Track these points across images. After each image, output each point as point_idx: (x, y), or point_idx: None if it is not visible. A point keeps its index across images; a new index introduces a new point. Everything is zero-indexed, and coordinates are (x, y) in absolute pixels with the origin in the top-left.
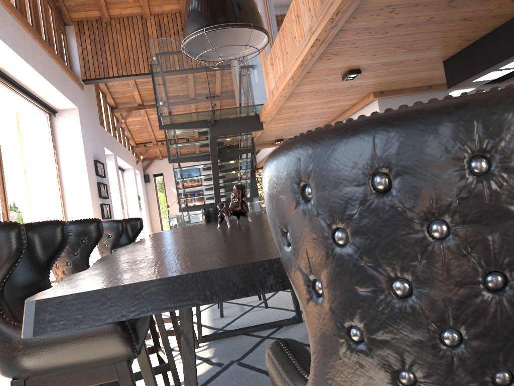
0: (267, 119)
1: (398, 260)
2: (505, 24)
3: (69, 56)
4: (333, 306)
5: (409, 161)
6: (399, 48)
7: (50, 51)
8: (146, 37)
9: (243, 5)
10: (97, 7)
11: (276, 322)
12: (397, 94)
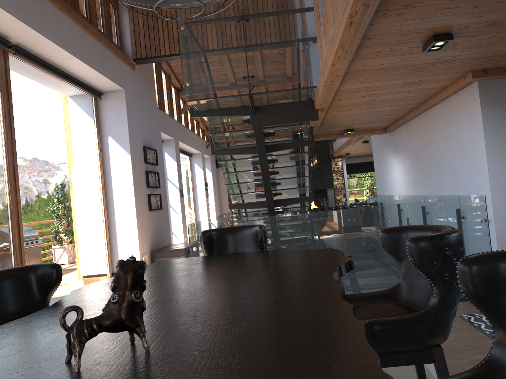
0: (324, 106)
1: None
2: None
3: (120, 33)
4: None
5: None
6: None
7: (86, 25)
8: None
9: None
10: None
11: None
12: None
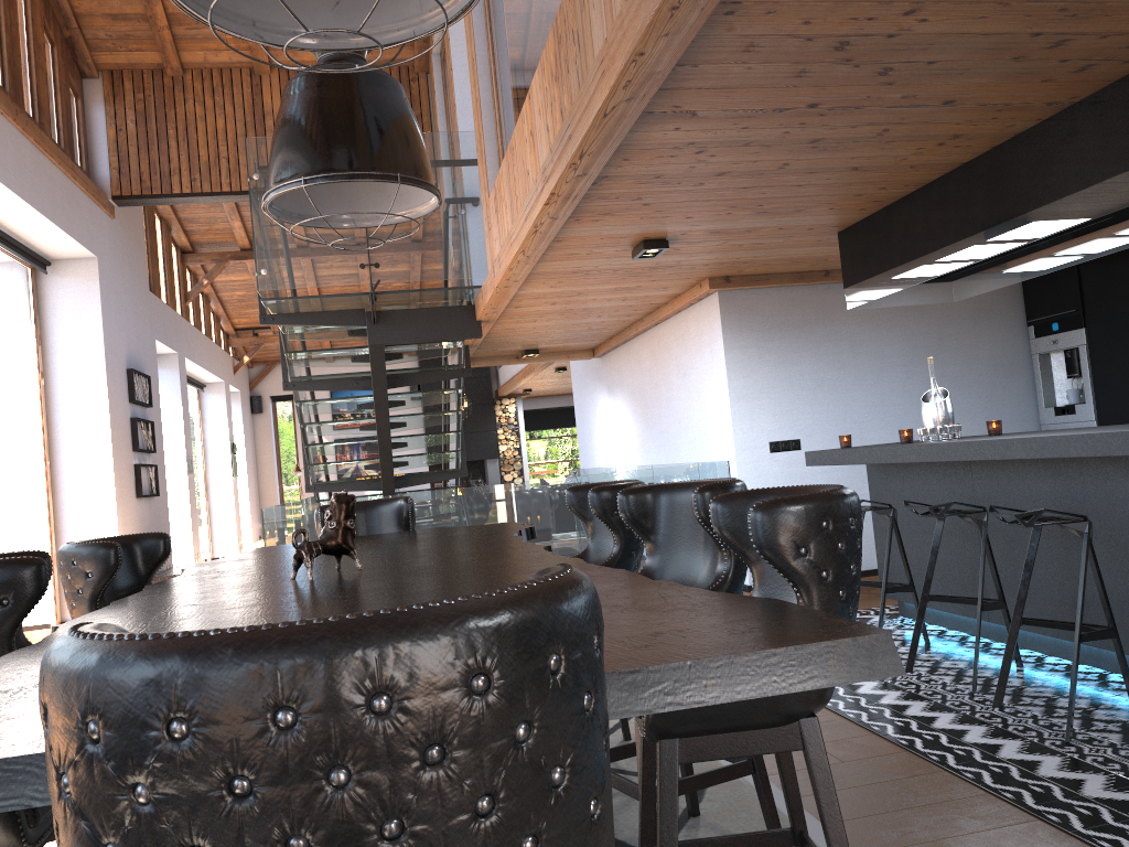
0: (491, 317)
1: (107, 821)
2: (940, 180)
3: (87, 144)
4: None
5: (114, 713)
6: (737, 208)
7: (40, 138)
8: (258, 115)
9: (385, 136)
10: (155, 45)
11: None
12: (758, 284)
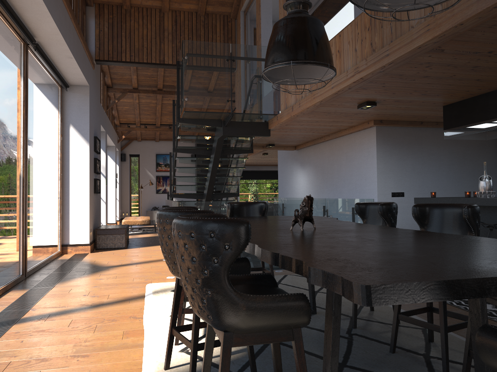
0: (276, 128)
1: None
2: None
3: (86, 35)
4: None
5: None
6: (416, 92)
7: (79, 30)
8: (161, 30)
9: (323, 47)
10: None
11: None
12: (393, 125)
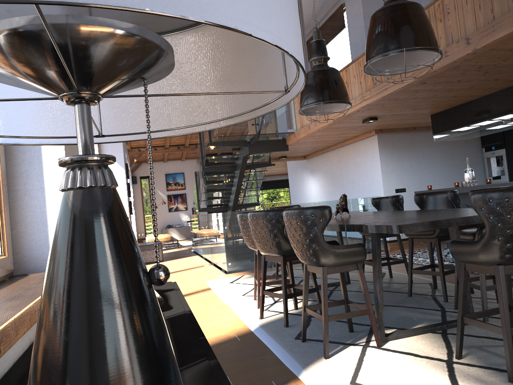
0: (293, 143)
1: (508, 211)
2: (476, 100)
3: None
4: (495, 220)
5: (512, 196)
6: (408, 108)
7: None
8: None
9: (342, 89)
10: None
11: (334, 283)
12: (391, 132)
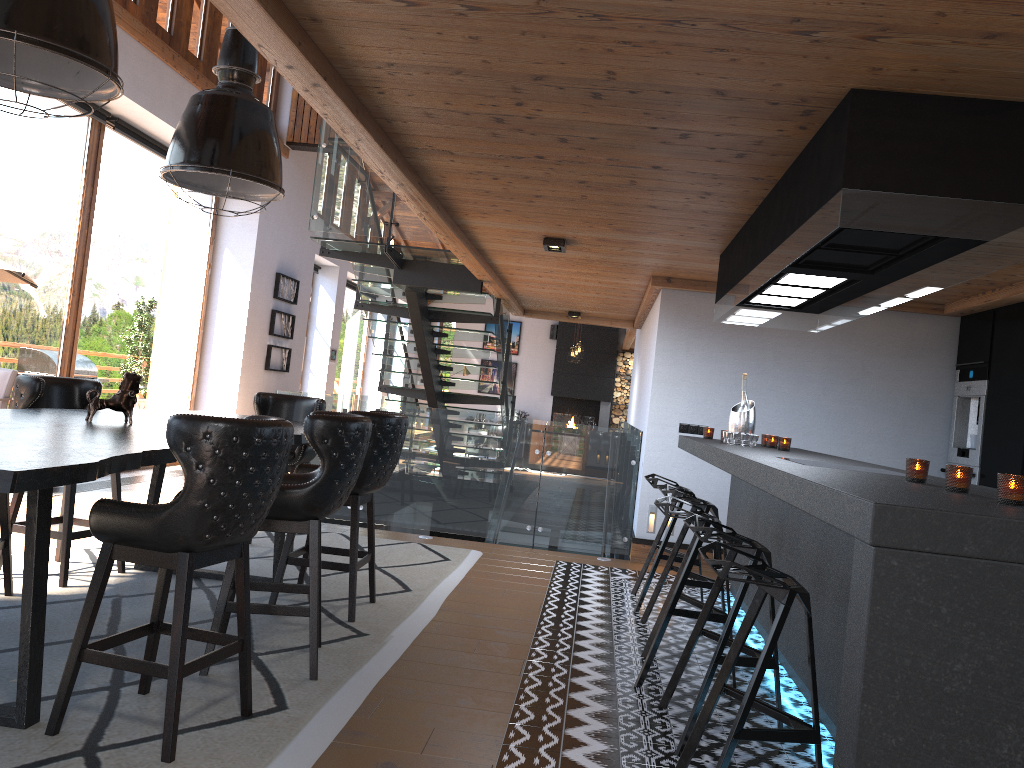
0: (486, 278)
1: None
2: (745, 226)
3: (277, 100)
4: None
5: None
6: (593, 224)
7: None
8: None
9: (229, 143)
10: None
11: None
12: (695, 288)
